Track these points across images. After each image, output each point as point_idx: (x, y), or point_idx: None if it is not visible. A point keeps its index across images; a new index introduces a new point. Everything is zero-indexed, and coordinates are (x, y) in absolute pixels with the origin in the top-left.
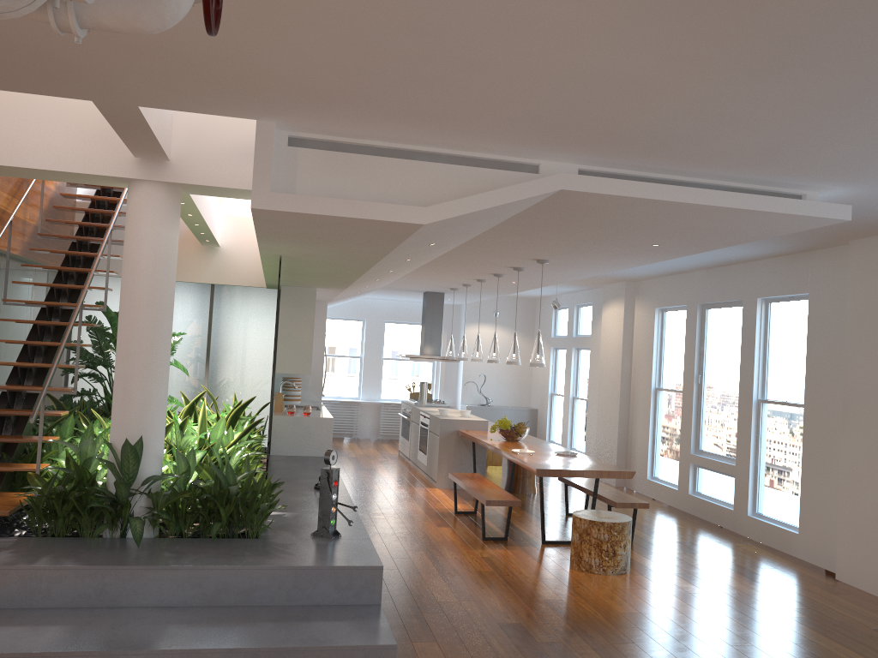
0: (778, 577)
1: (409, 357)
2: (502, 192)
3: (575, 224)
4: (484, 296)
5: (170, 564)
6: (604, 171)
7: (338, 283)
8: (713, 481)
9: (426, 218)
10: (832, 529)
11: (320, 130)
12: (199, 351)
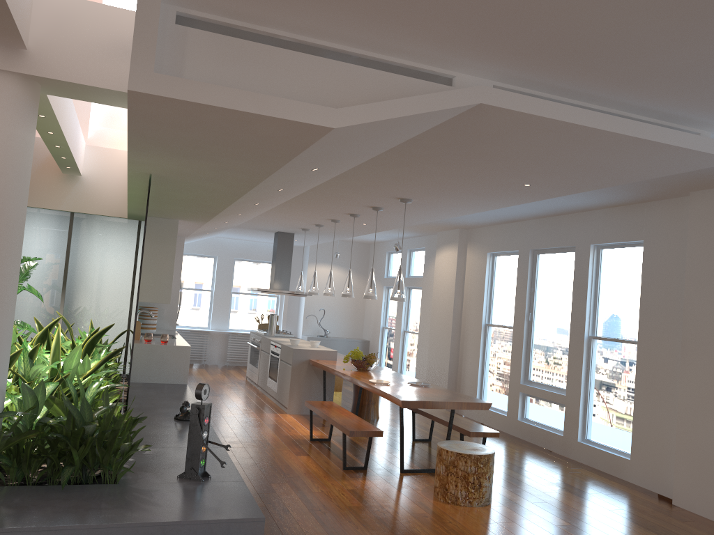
0: (625, 504)
1: (260, 291)
2: (420, 100)
3: (465, 154)
4: (330, 238)
5: (6, 525)
6: (517, 91)
7: (202, 214)
8: (542, 409)
9: (337, 121)
10: (665, 457)
11: (216, 7)
12: (55, 278)
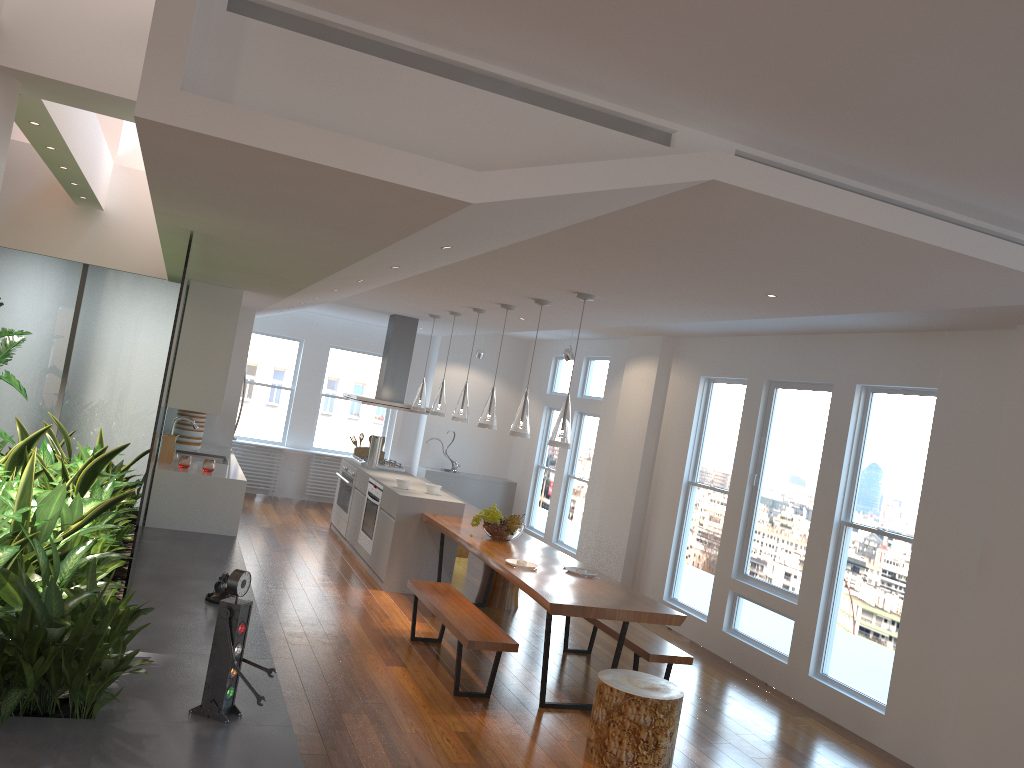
0: None
1: (361, 401)
2: (616, 167)
3: (681, 246)
4: (471, 330)
5: None
6: (773, 162)
7: (278, 287)
8: (760, 619)
9: (478, 192)
10: (938, 719)
11: None
12: (53, 361)
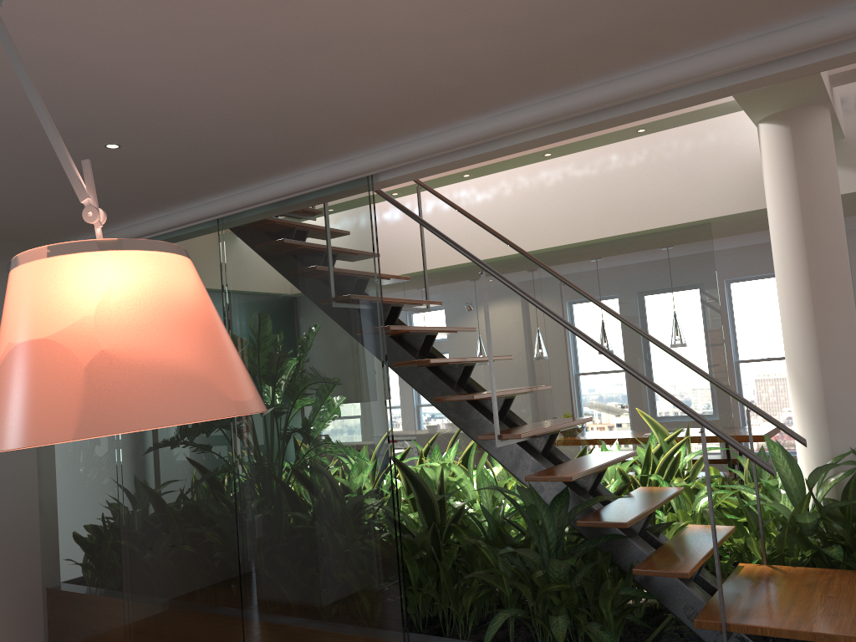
0: None
1: None
2: None
3: None
4: None
5: None
6: None
7: None
8: None
9: None
10: None
11: None
12: None
